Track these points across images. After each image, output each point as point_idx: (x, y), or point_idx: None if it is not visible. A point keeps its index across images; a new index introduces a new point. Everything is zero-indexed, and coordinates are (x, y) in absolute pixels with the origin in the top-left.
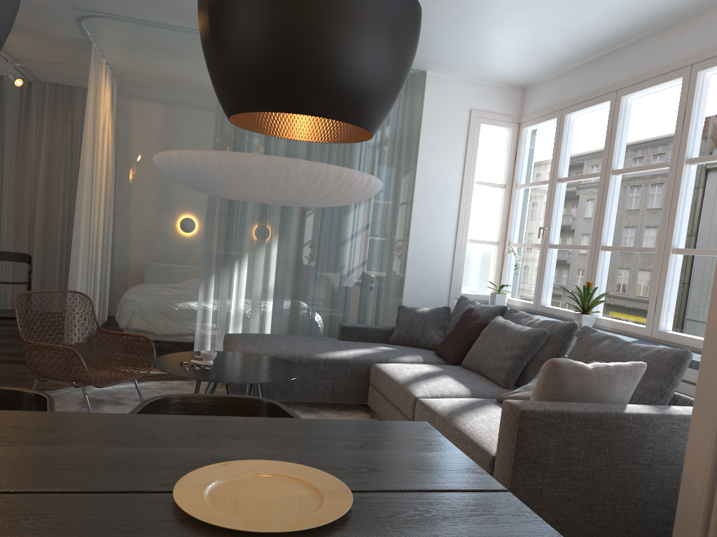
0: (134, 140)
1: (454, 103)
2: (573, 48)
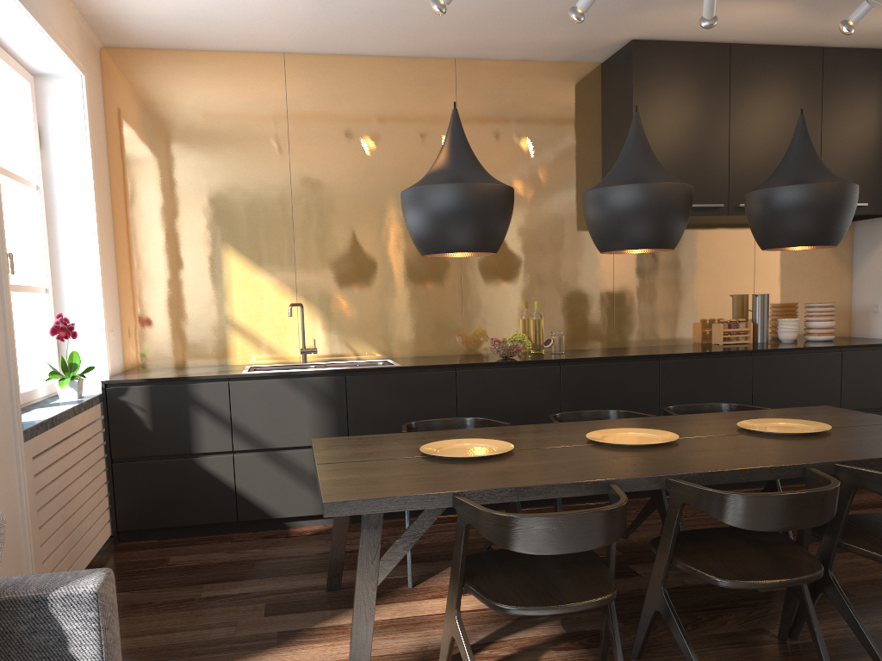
0: None
1: None
2: None
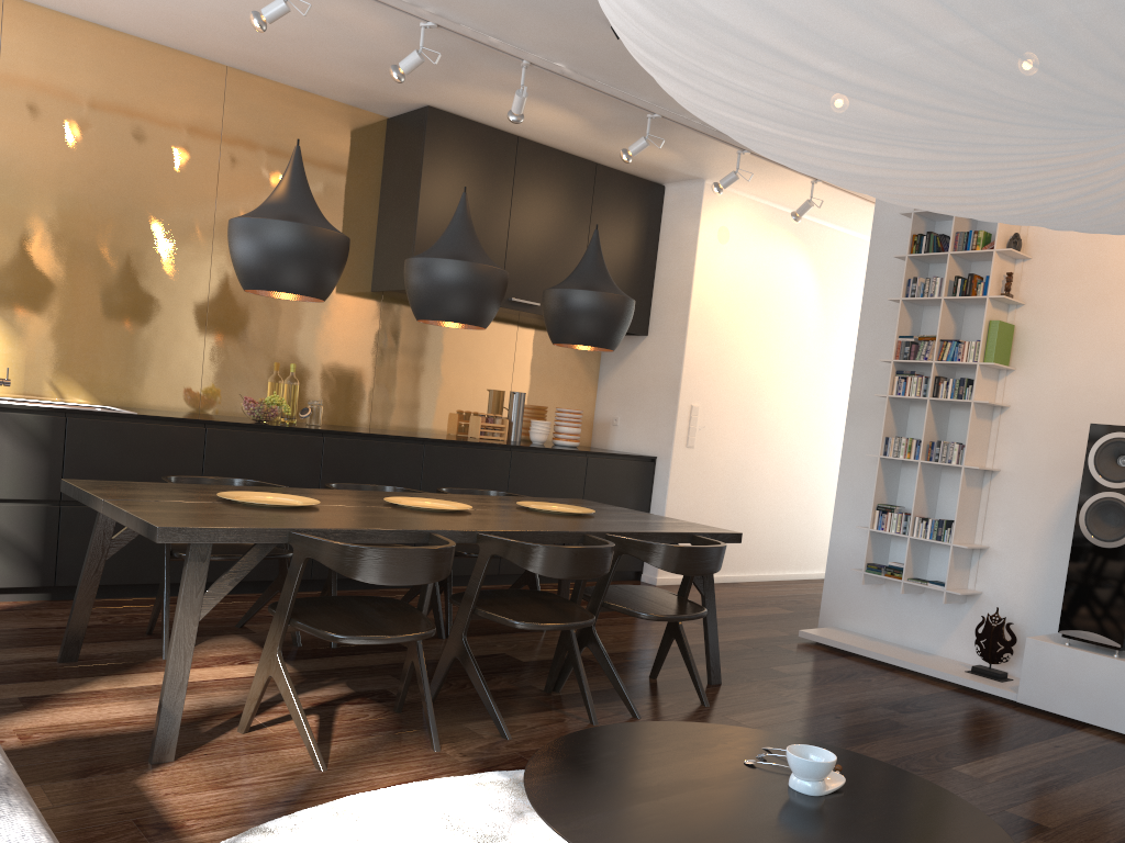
0: None
1: None
2: None
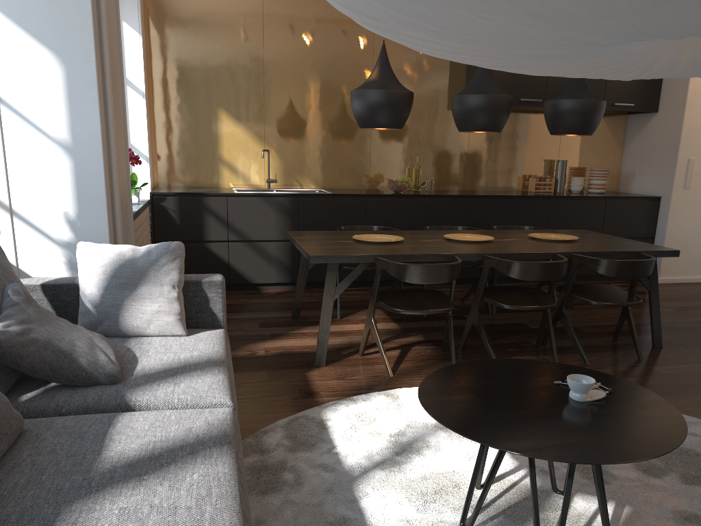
0: None
1: None
2: None
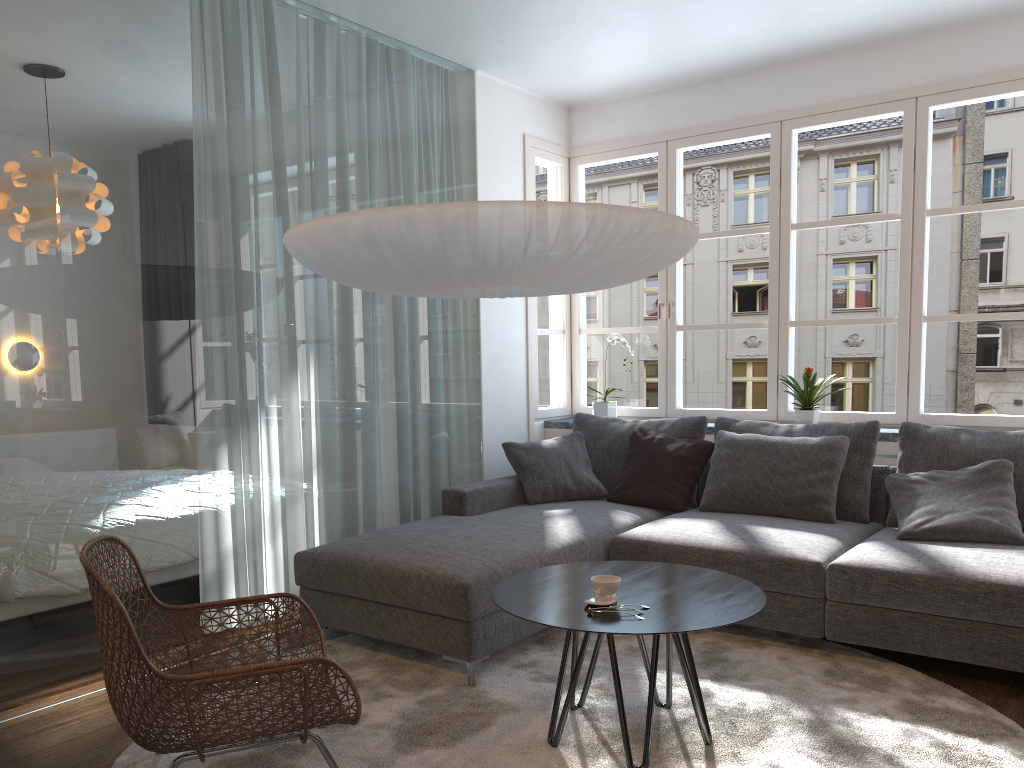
0: (55, 174)
1: (507, 124)
2: (720, 60)
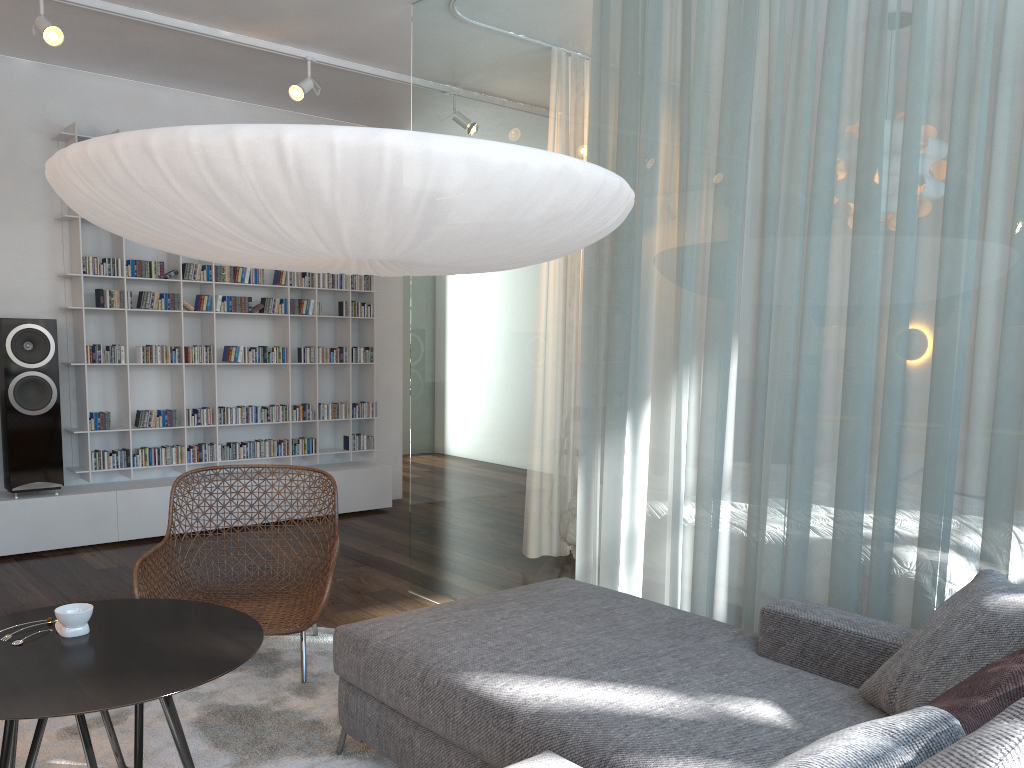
0: None
1: None
2: None
